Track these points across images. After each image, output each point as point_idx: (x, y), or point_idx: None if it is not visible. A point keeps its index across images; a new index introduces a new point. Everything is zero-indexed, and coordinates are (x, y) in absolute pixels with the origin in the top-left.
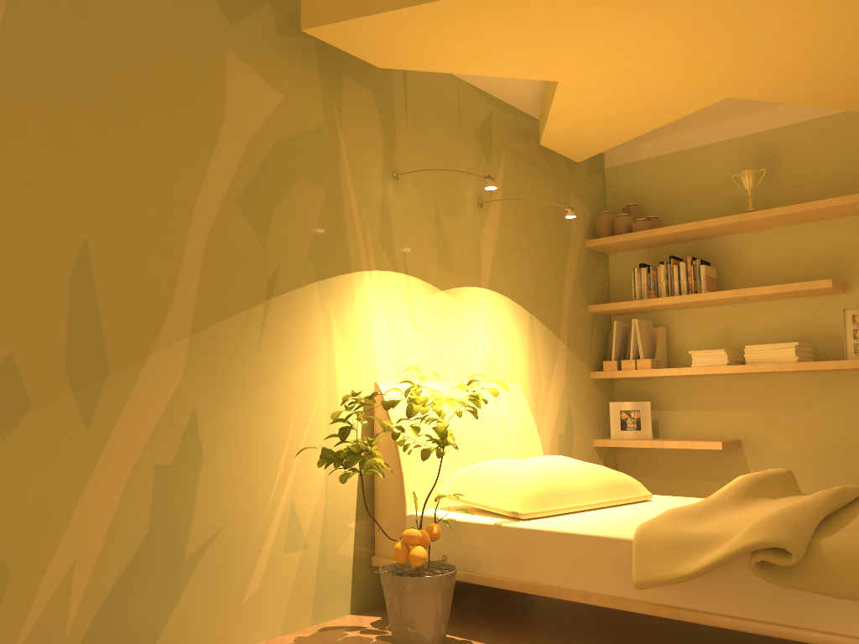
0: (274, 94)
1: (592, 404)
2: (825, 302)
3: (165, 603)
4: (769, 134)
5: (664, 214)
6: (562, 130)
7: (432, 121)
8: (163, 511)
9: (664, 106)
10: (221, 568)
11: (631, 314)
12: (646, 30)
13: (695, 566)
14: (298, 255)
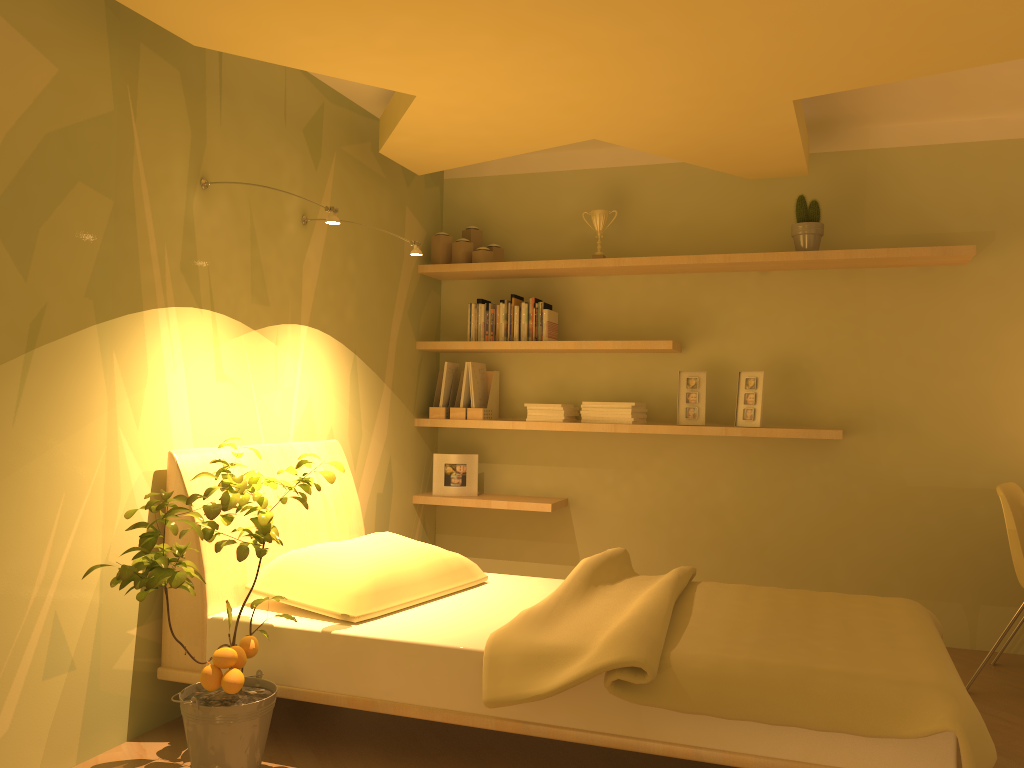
0: (46, 65)
1: (414, 455)
2: (662, 360)
3: None
4: (623, 172)
5: (507, 243)
6: (409, 142)
7: (252, 113)
8: None
9: (527, 136)
10: None
11: (462, 353)
12: (526, 65)
13: (551, 684)
14: (72, 289)
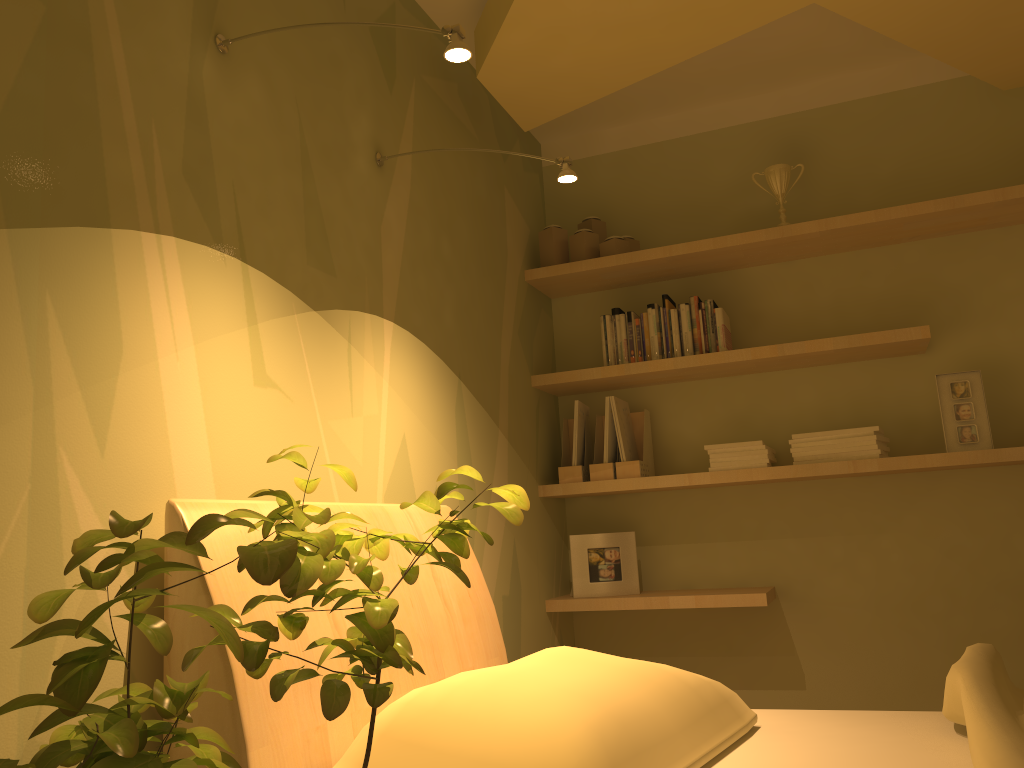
0: None
1: (542, 540)
2: (895, 367)
3: None
4: (797, 119)
5: (640, 236)
6: (525, 46)
7: None
8: None
9: (711, 8)
10: None
11: (591, 393)
12: None
13: None
14: None
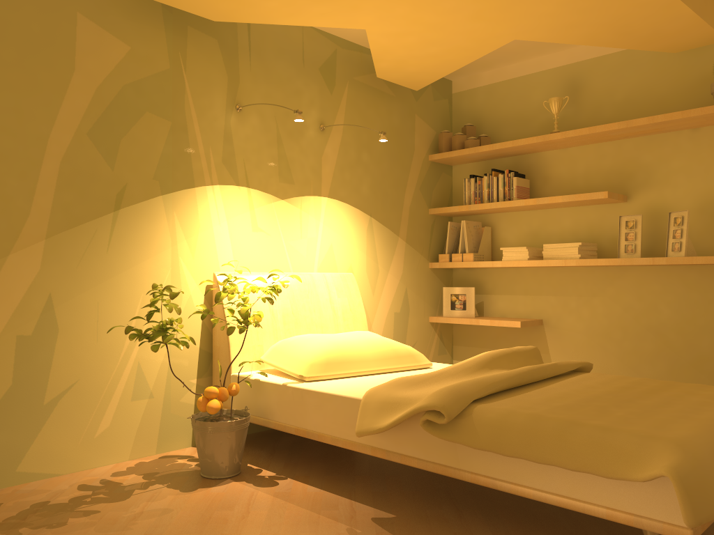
0: (122, 46)
1: (429, 288)
2: (611, 209)
3: (27, 435)
4: (577, 66)
5: (495, 133)
6: (389, 66)
7: (275, 61)
8: (25, 369)
9: (465, 47)
10: (76, 411)
11: (467, 216)
12: None
13: (389, 421)
14: (144, 175)
